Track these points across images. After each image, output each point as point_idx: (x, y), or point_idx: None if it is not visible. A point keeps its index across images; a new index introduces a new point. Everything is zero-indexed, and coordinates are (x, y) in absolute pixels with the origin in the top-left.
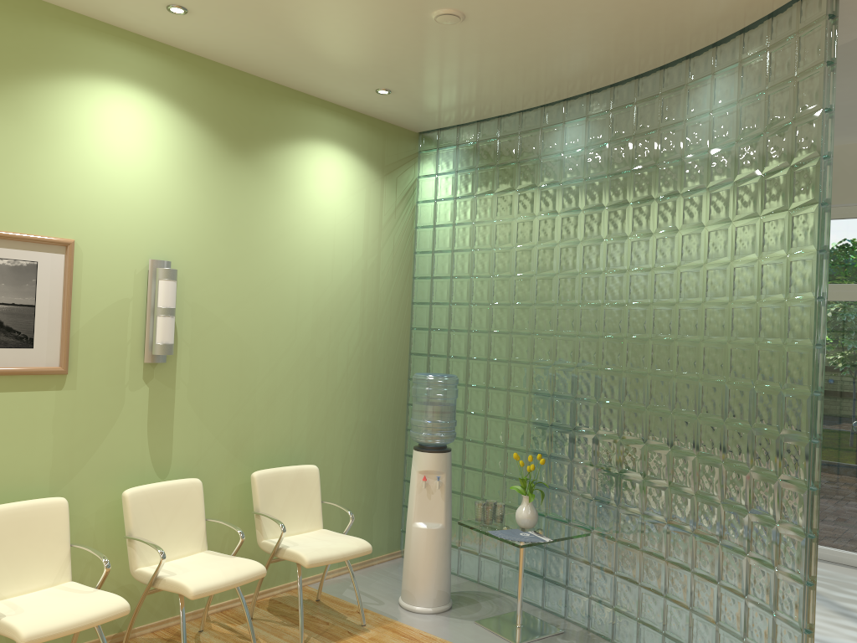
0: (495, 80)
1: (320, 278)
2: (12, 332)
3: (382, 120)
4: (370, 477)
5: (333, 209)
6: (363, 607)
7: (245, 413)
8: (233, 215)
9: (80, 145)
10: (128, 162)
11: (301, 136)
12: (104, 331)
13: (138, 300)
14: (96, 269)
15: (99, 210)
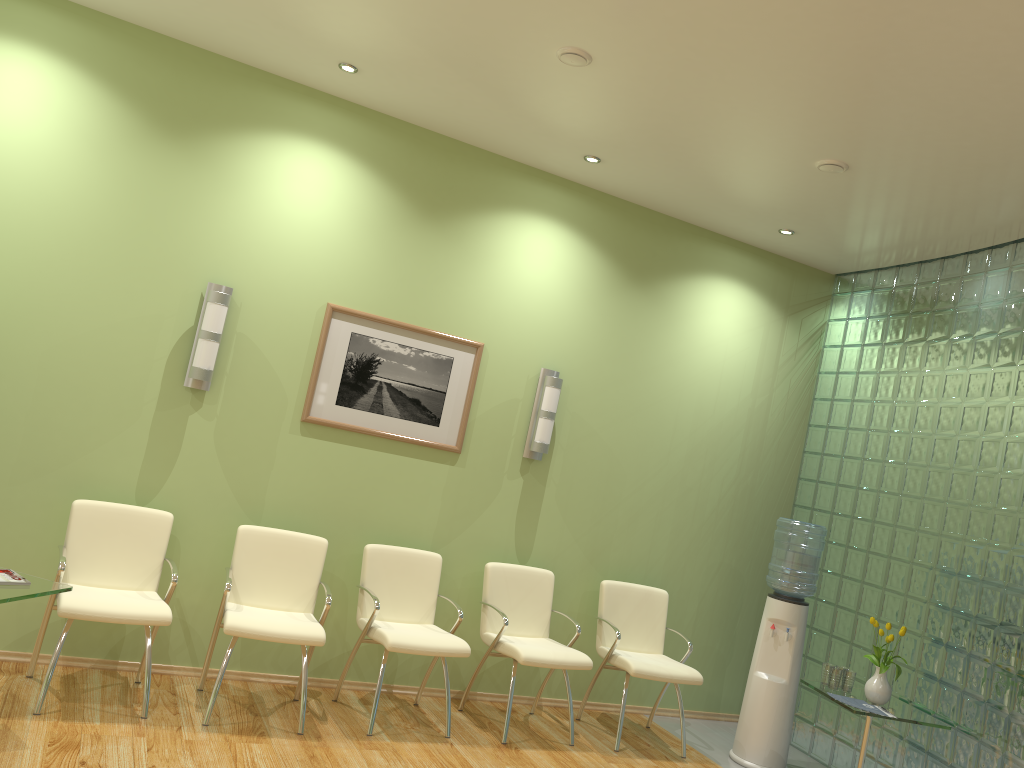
0: (900, 225)
1: (700, 409)
2: (426, 411)
3: (792, 260)
4: (728, 625)
5: (724, 343)
6: (690, 745)
7: (606, 524)
8: (622, 338)
9: (501, 267)
10: (537, 283)
11: (700, 271)
12: (494, 423)
13: (526, 401)
14: (497, 370)
15: (507, 321)
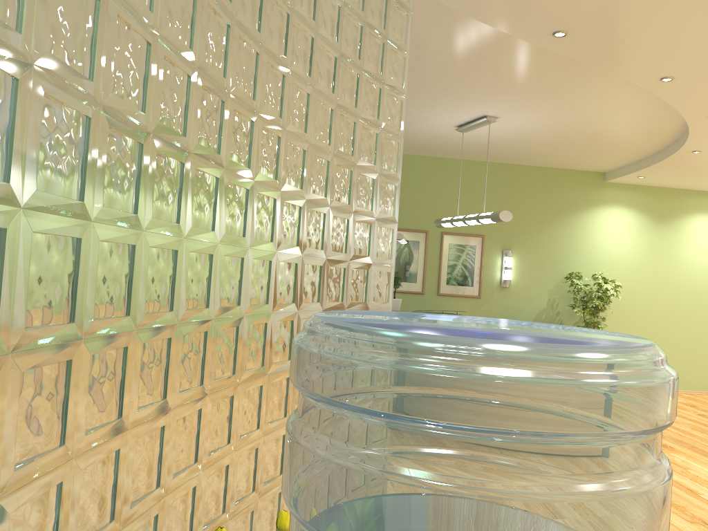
0: None
1: None
2: None
3: None
4: None
5: None
6: None
7: None
8: None
9: None
10: None
11: None
12: None
13: None
14: None
15: None
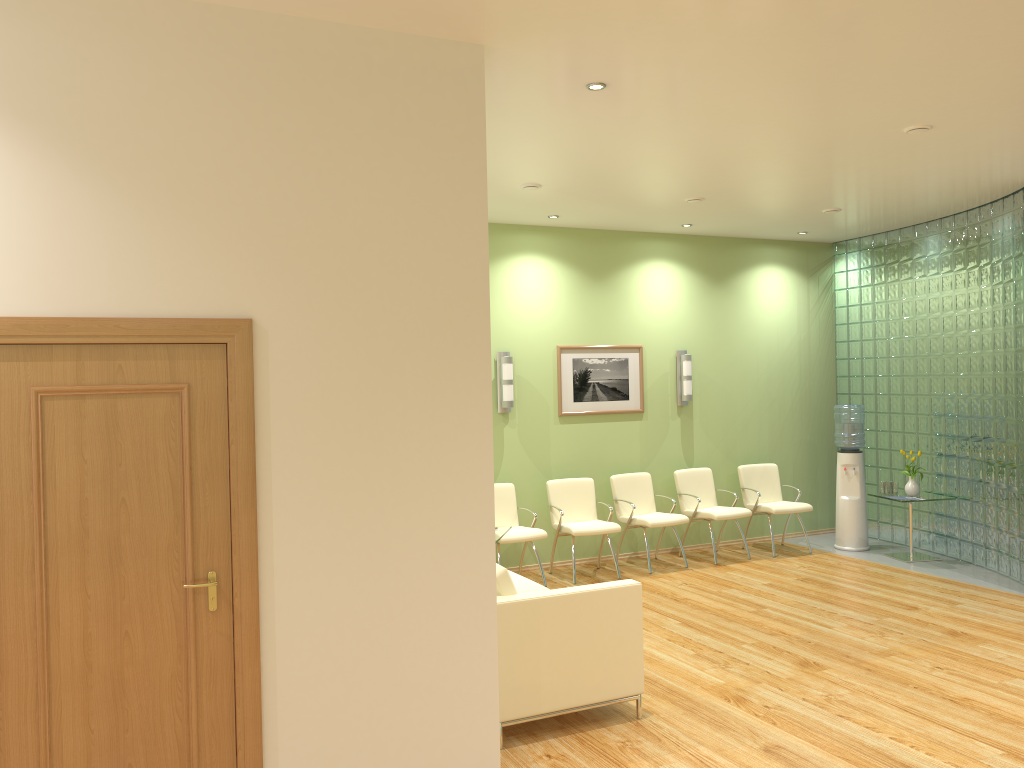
0: (872, 222)
1: (769, 349)
2: (620, 393)
3: (804, 241)
4: (812, 476)
5: (775, 305)
6: (811, 547)
7: (730, 433)
8: (716, 319)
9: (641, 297)
10: (662, 300)
11: (752, 265)
12: (657, 390)
13: (672, 372)
14: (652, 358)
15: (651, 328)
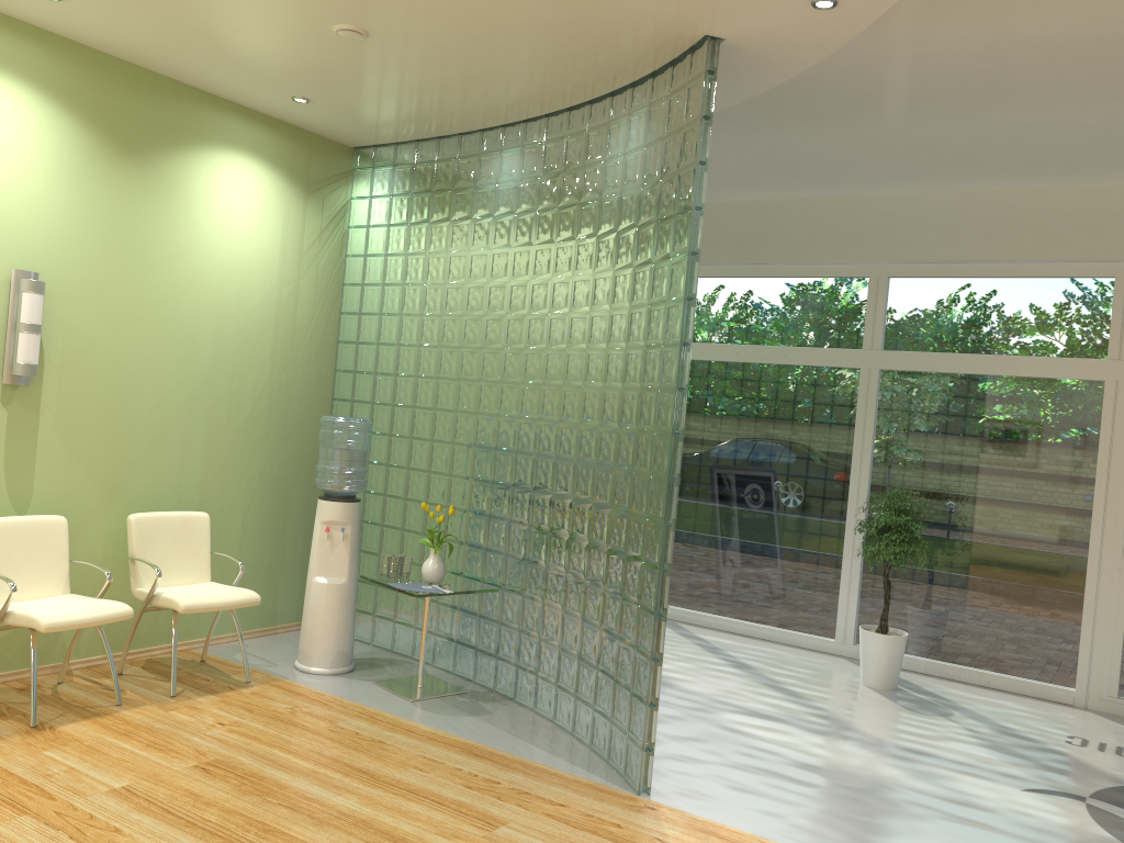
0: (420, 99)
1: (223, 305)
2: None
3: (307, 131)
4: (277, 535)
5: (242, 228)
6: (253, 668)
7: (125, 449)
8: (117, 226)
9: None
10: None
11: (205, 143)
12: None
13: None
14: None
15: None
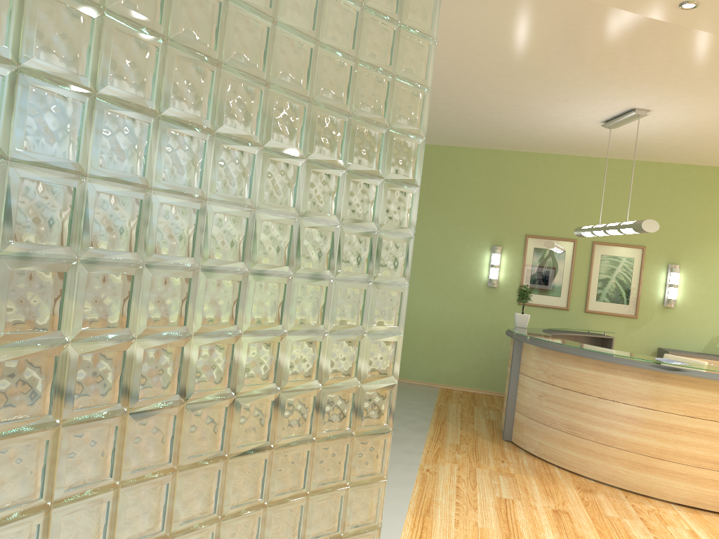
0: None
1: None
2: None
3: None
4: None
5: None
6: None
7: None
8: None
9: None
10: None
11: None
12: None
13: None
14: None
15: None
